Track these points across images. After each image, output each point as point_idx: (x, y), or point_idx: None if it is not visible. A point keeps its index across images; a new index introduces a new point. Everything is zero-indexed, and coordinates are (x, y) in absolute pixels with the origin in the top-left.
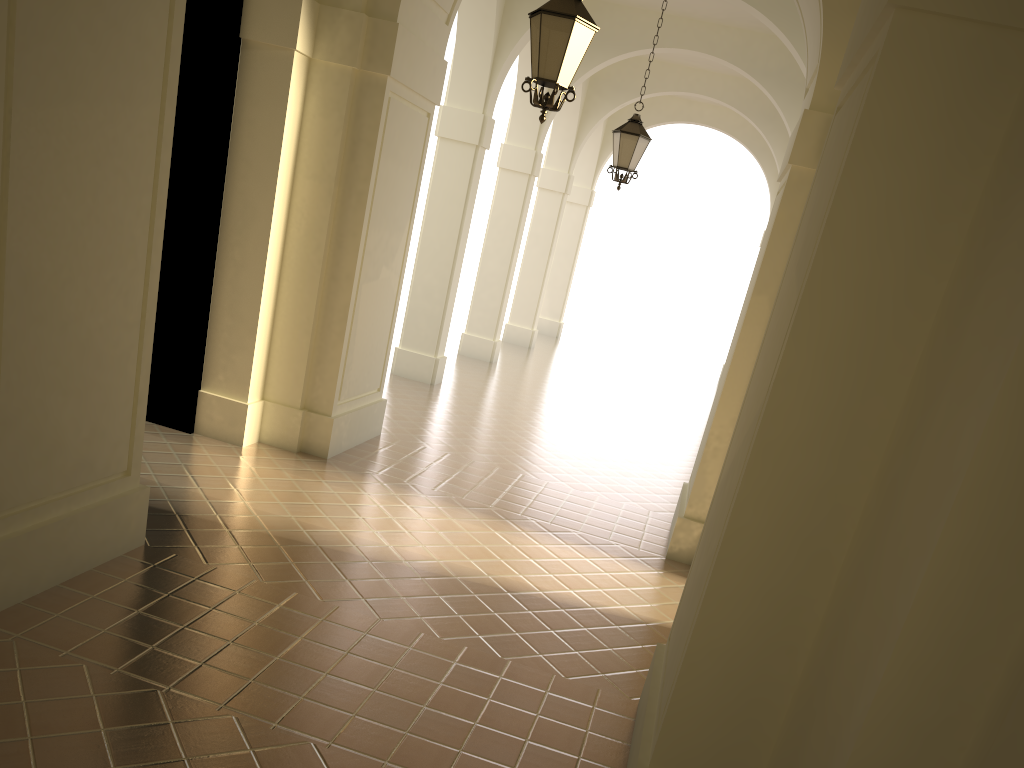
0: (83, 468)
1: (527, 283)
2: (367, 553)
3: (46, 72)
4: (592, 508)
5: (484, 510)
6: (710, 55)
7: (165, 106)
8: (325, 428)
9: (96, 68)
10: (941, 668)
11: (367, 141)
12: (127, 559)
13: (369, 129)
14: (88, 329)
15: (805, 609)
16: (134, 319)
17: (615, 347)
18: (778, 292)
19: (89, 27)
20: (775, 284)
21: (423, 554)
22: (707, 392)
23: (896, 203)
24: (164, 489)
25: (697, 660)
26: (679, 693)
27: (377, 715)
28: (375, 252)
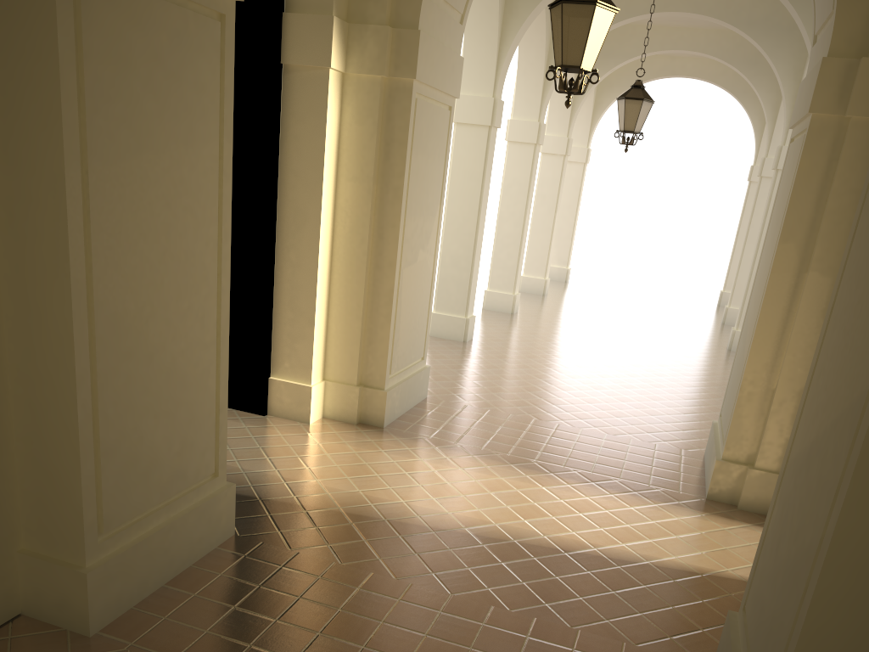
0: (177, 478)
1: (537, 238)
2: (430, 523)
3: (116, 130)
4: (627, 452)
5: (529, 465)
6: (695, 14)
7: (223, 142)
8: (380, 400)
9: (160, 118)
10: None
11: (399, 141)
12: (221, 551)
13: (400, 130)
14: (171, 355)
15: None
16: (211, 338)
17: (618, 285)
18: (845, 258)
19: (150, 82)
20: (801, 231)
21: (481, 518)
22: (709, 319)
23: None
24: (247, 475)
25: None
26: None
27: None
28: (412, 239)
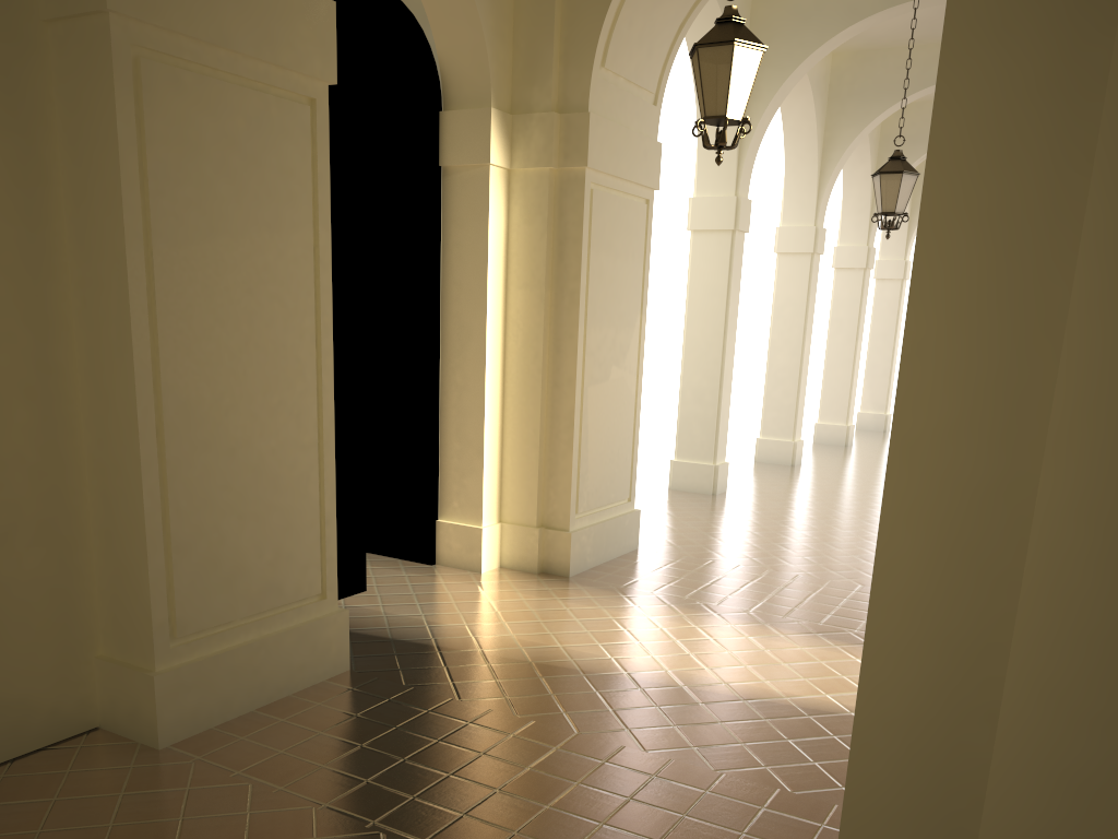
0: (270, 592)
1: (834, 374)
2: (584, 666)
3: (184, 213)
4: None
5: (739, 615)
6: None
7: (318, 229)
8: (564, 544)
9: (237, 203)
10: (1085, 686)
11: (573, 238)
12: (327, 684)
13: (573, 225)
14: (259, 453)
15: (1000, 656)
16: (310, 440)
17: None
18: None
19: (225, 166)
20: None
21: (650, 664)
22: None
23: (1016, 96)
24: (387, 618)
25: (869, 737)
26: (854, 782)
27: (542, 833)
28: (599, 352)
